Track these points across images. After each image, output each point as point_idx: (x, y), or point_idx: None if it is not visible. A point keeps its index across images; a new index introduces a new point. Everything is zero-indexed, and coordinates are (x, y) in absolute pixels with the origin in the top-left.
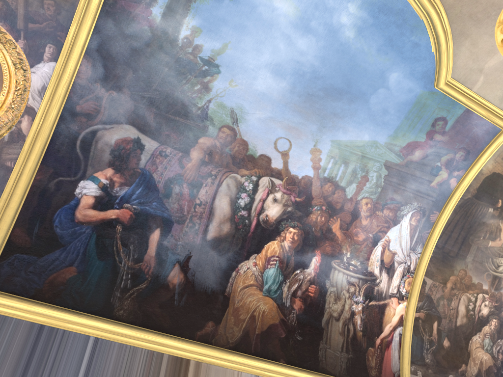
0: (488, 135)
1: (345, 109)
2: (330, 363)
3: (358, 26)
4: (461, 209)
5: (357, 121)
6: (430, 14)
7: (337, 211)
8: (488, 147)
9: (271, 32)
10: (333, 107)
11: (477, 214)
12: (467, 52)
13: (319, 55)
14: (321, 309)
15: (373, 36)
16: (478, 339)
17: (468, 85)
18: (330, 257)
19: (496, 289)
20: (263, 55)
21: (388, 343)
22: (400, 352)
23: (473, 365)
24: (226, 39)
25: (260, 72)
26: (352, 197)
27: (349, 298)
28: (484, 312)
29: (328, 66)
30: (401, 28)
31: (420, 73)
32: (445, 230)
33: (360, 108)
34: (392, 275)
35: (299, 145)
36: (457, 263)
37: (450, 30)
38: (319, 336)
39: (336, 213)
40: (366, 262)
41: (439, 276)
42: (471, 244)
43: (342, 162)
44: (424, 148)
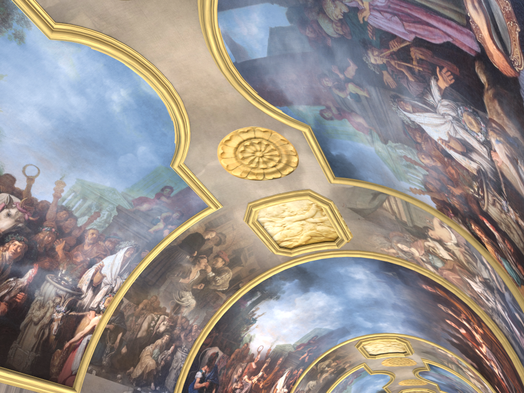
0: (199, 207)
1: (96, 158)
2: (17, 360)
3: (125, 106)
4: (166, 252)
5: (104, 170)
6: (178, 121)
7: (64, 235)
8: (197, 215)
9: (49, 82)
10: (87, 154)
11: (177, 258)
12: (198, 151)
13: (86, 113)
14: (24, 314)
15: (134, 117)
16: (150, 348)
17: (194, 171)
18: (46, 271)
19: (175, 313)
20: (36, 96)
21: (76, 347)
22: (83, 355)
23: (140, 368)
24: (3, 71)
25: (28, 108)
26: (82, 226)
27: (53, 307)
28: (161, 329)
29: (92, 124)
30: (156, 120)
31: (162, 153)
32: (151, 265)
33: (109, 162)
34: (97, 292)
35: (47, 174)
36: (152, 290)
37: (190, 134)
38: (14, 336)
39: (63, 236)
40: (78, 280)
41: (135, 298)
42: (167, 278)
43: (82, 197)
44: (151, 203)
